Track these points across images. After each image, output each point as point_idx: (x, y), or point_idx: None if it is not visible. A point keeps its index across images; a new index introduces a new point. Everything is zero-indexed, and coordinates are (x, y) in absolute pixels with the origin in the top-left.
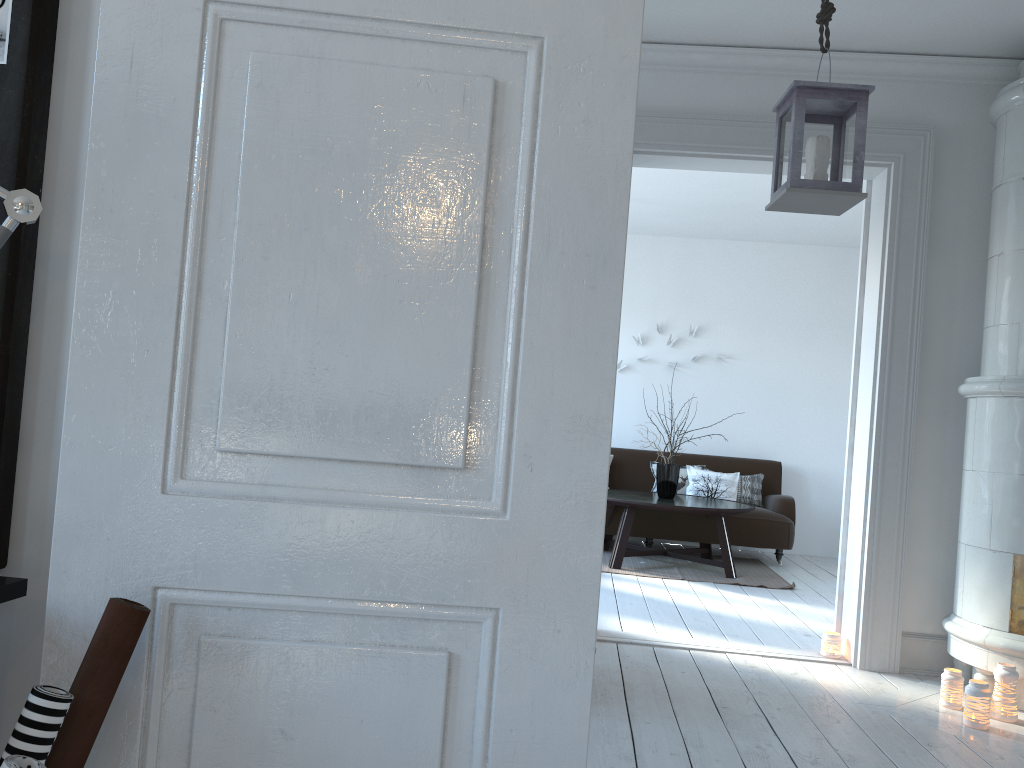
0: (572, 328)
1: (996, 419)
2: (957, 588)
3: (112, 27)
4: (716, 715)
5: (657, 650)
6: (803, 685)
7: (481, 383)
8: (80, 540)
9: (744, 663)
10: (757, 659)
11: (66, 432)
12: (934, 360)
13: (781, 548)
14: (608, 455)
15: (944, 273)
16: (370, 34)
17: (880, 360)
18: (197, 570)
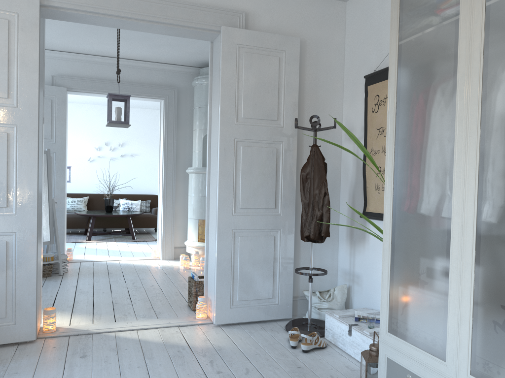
0: (27, 179)
1: (193, 180)
2: (187, 231)
3: None
4: (107, 275)
5: (95, 262)
6: (140, 265)
7: (9, 190)
8: None
9: (124, 262)
10: (129, 261)
11: None
12: (181, 161)
13: (156, 227)
14: (37, 202)
15: (183, 134)
16: None
17: (164, 162)
18: None
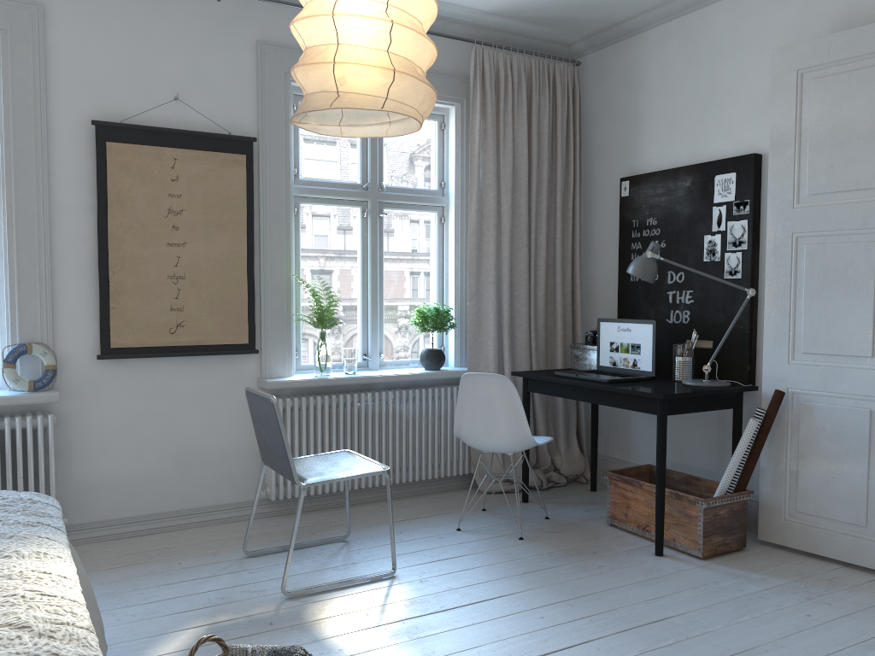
0: None
1: None
2: None
3: (769, 244)
4: None
5: None
6: None
7: None
8: (768, 375)
9: None
10: None
11: (763, 348)
12: None
13: None
14: None
15: None
16: (837, 234)
17: None
18: (797, 384)
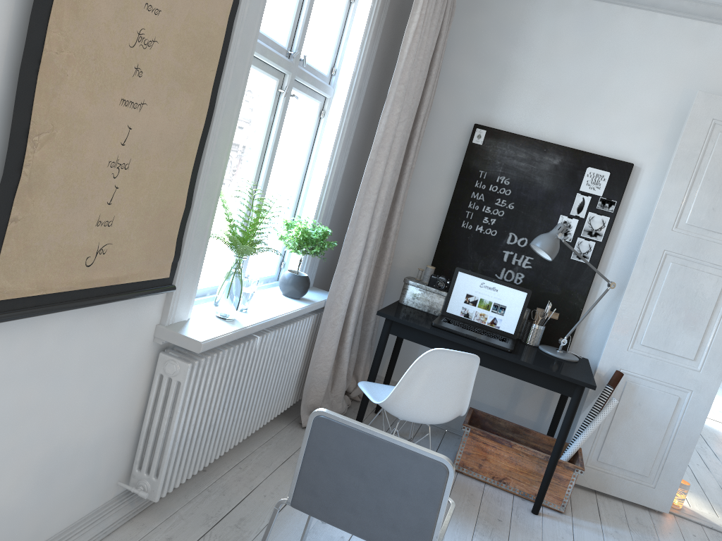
0: None
1: None
2: None
3: (642, 252)
4: None
5: None
6: (719, 431)
7: (702, 343)
8: (607, 355)
9: None
10: None
11: (610, 333)
12: None
13: None
14: None
15: None
16: (699, 263)
17: None
18: (630, 367)
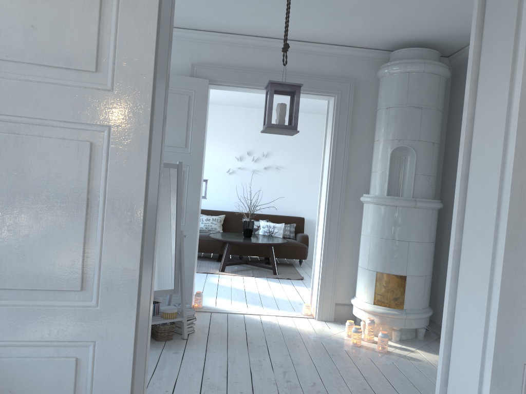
0: (123, 237)
1: (372, 213)
2: (356, 285)
3: None
4: (245, 346)
5: (229, 315)
6: (289, 329)
7: (87, 258)
8: None
9: (267, 320)
10: (273, 317)
11: None
12: (352, 184)
13: (301, 259)
14: (137, 283)
15: (357, 146)
16: (39, 124)
17: (329, 184)
18: None
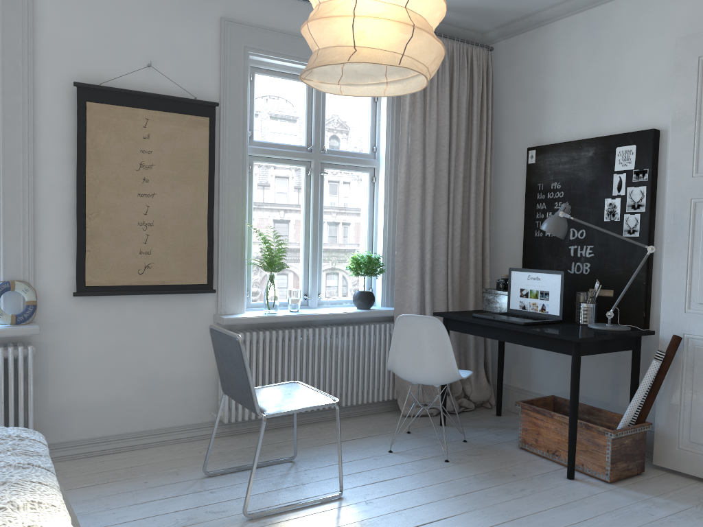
0: None
1: None
2: None
3: (669, 208)
4: None
5: None
6: None
7: None
8: (666, 322)
9: None
10: None
11: (662, 298)
12: None
13: None
14: None
15: None
16: None
17: None
18: (693, 330)
